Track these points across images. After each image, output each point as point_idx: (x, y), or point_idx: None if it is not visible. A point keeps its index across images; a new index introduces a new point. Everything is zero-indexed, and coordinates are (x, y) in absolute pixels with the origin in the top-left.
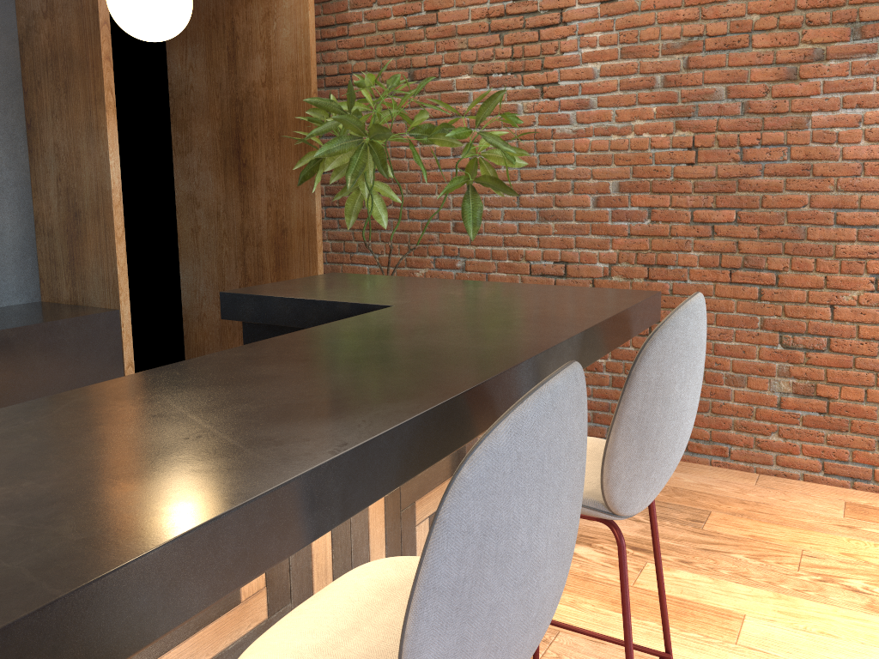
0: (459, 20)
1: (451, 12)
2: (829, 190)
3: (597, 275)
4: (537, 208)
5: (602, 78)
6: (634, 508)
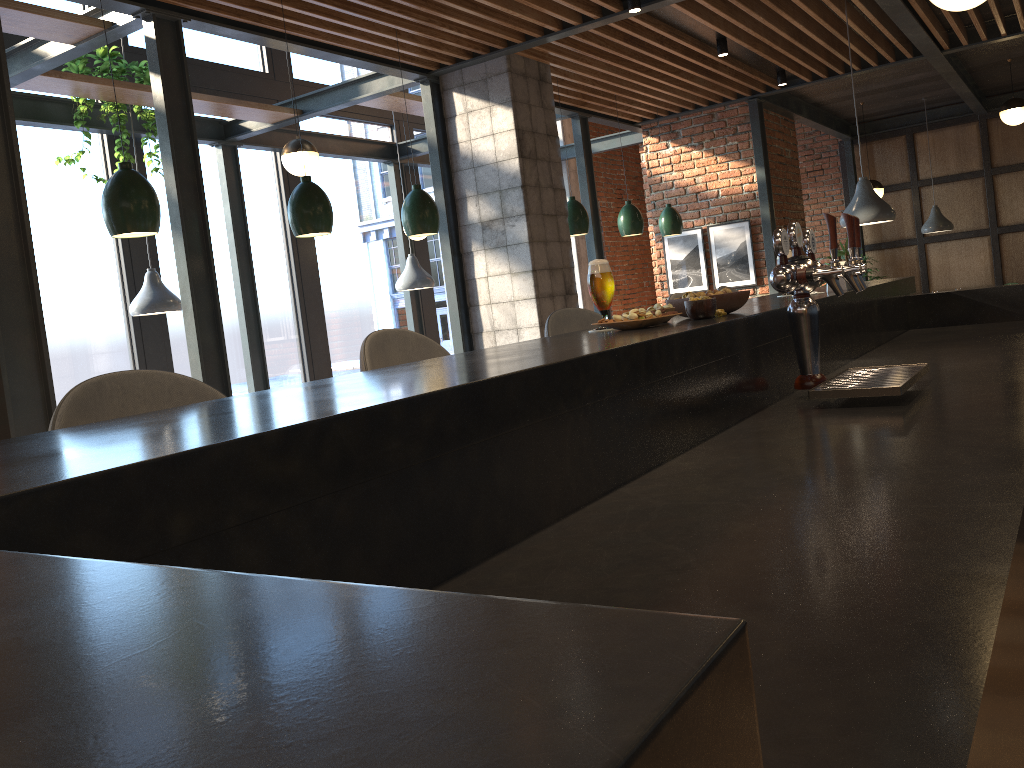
0: None
1: None
2: None
3: None
4: None
5: None
6: None
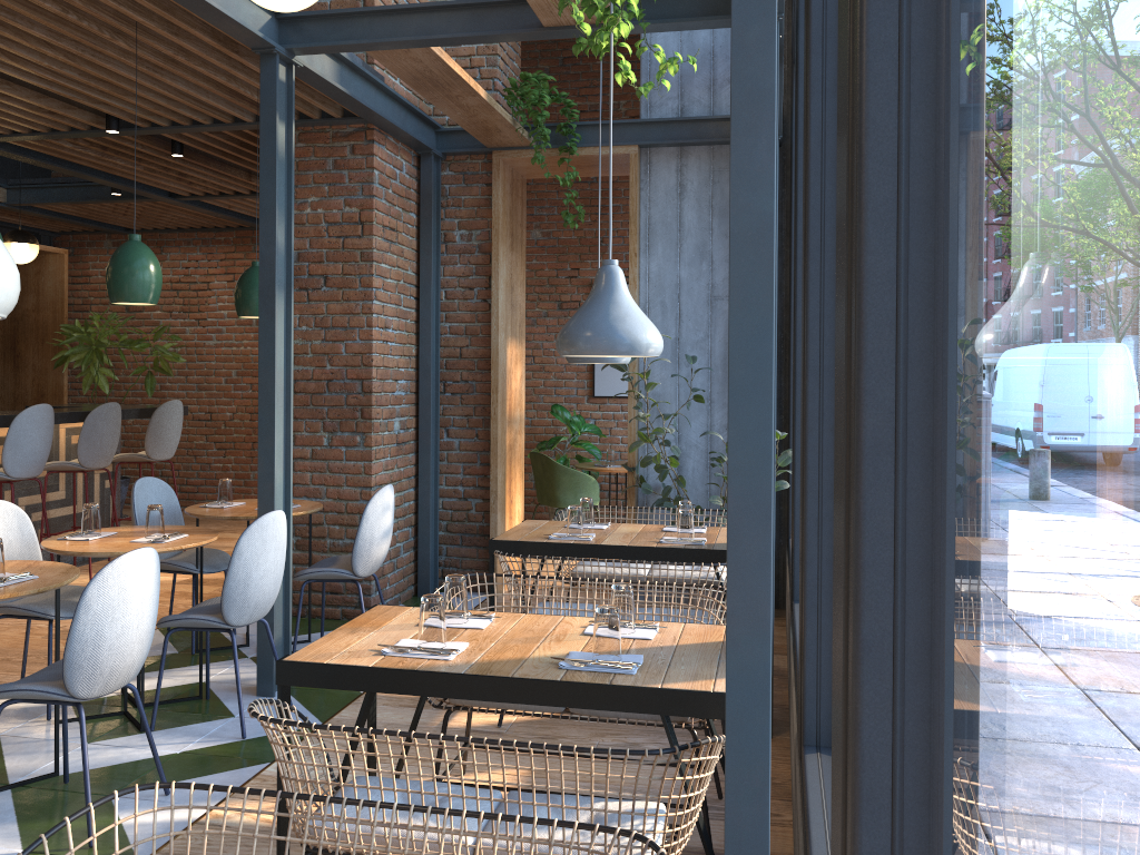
0: None
1: None
2: None
3: (227, 419)
4: (197, 383)
5: (228, 318)
6: (156, 456)
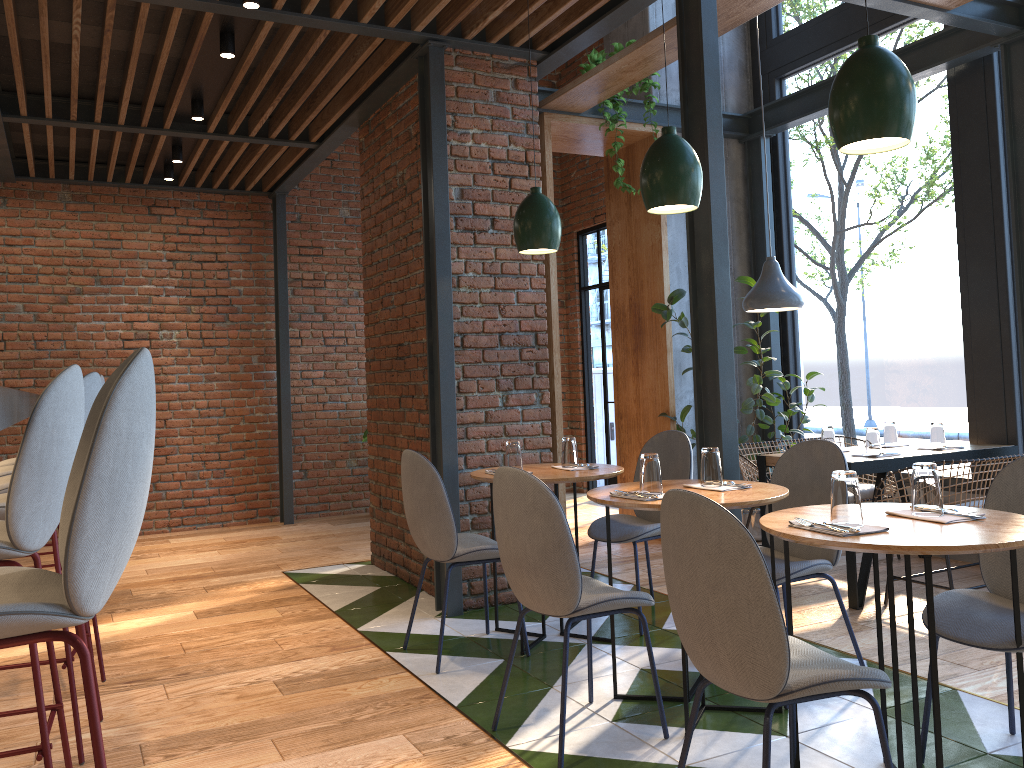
0: None
1: None
2: (90, 366)
3: None
4: None
5: None
6: None
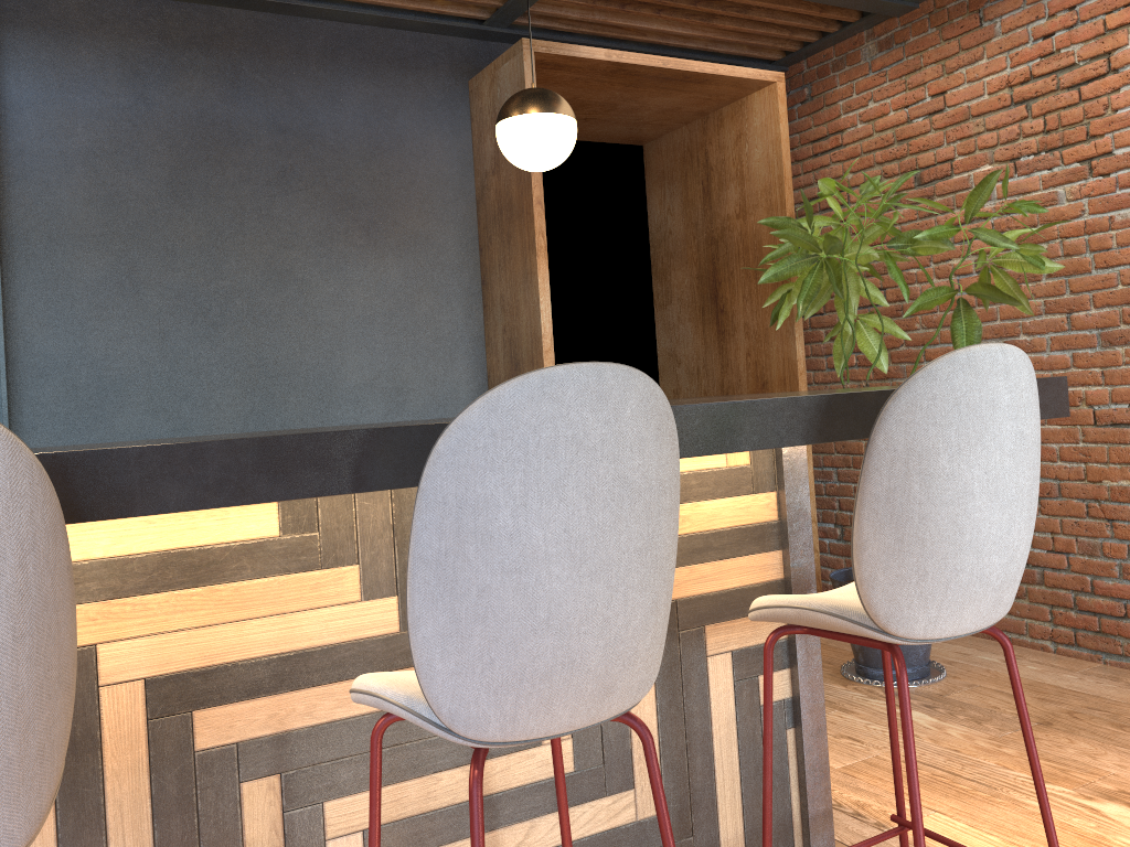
0: (972, 97)
1: (961, 90)
2: None
3: None
4: (1097, 329)
5: None
6: (913, 626)
